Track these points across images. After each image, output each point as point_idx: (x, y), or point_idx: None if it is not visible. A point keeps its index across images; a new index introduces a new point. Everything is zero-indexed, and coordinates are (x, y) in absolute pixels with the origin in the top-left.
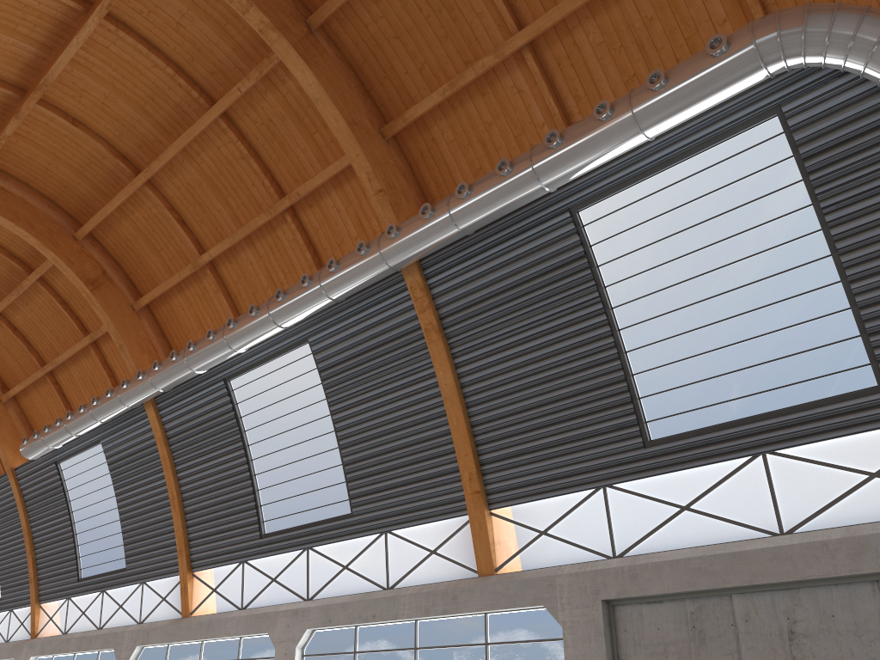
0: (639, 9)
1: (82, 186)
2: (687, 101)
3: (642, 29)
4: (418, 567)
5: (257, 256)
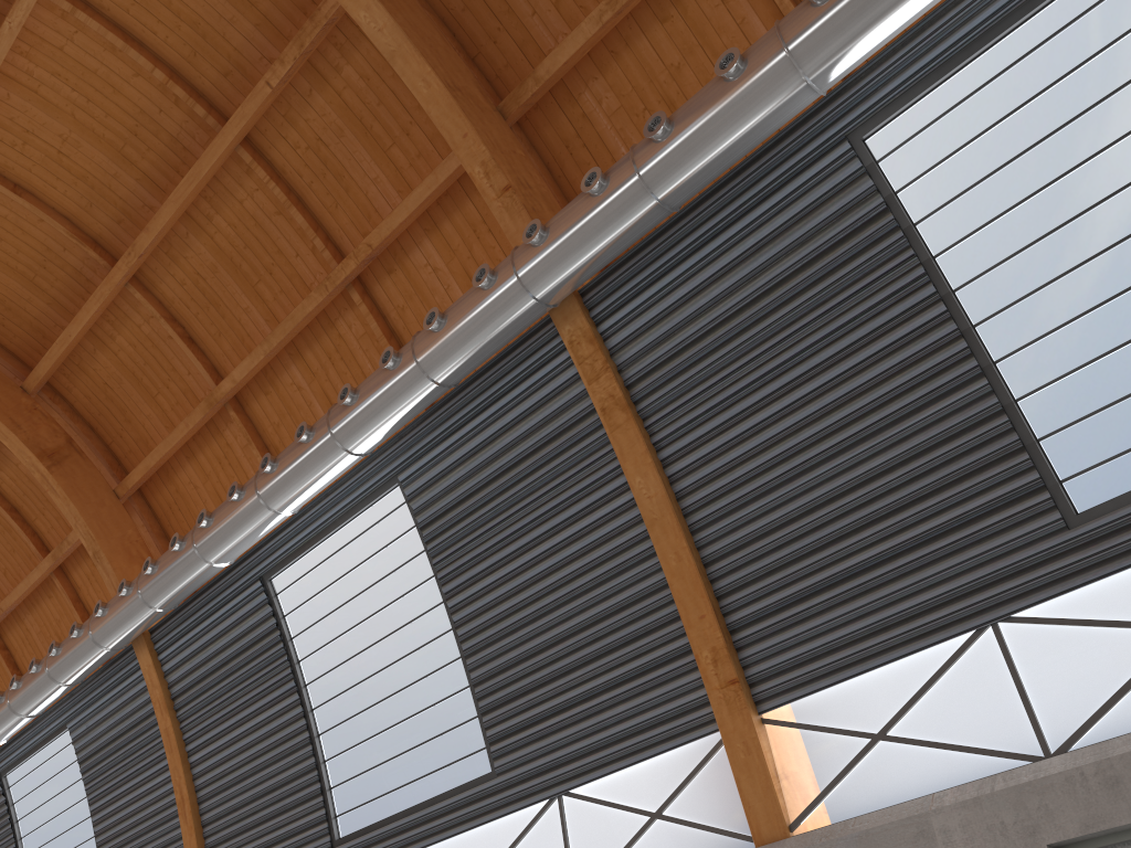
0: None
1: (35, 303)
2: None
3: None
4: None
5: (308, 374)
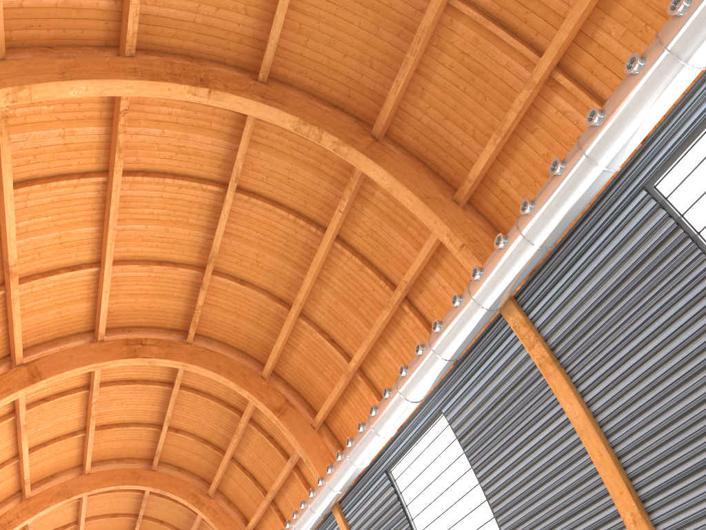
0: None
1: (260, 333)
2: None
3: None
4: None
5: (392, 352)
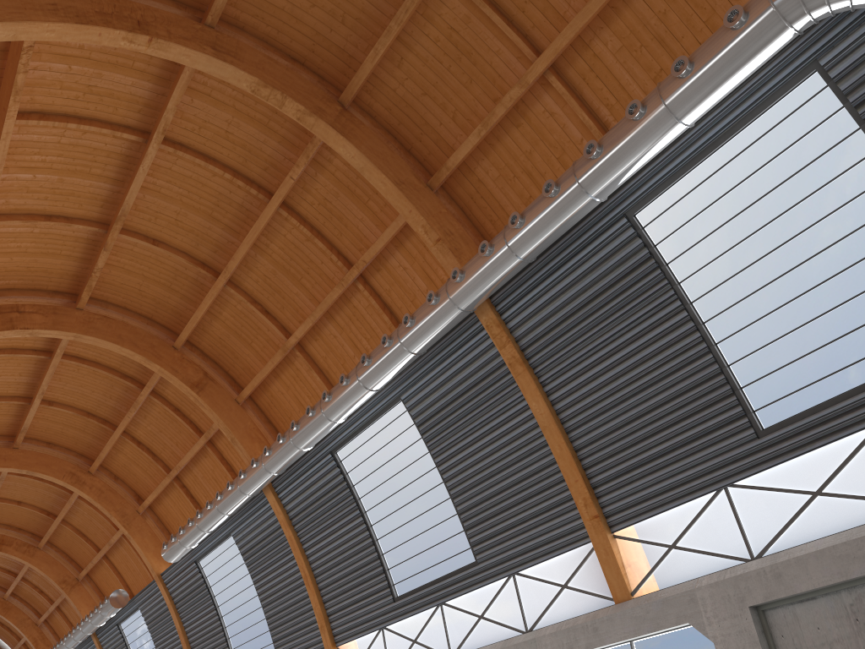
0: (651, 5)
1: (173, 298)
2: (718, 79)
3: (658, 24)
4: (552, 605)
5: (339, 329)
